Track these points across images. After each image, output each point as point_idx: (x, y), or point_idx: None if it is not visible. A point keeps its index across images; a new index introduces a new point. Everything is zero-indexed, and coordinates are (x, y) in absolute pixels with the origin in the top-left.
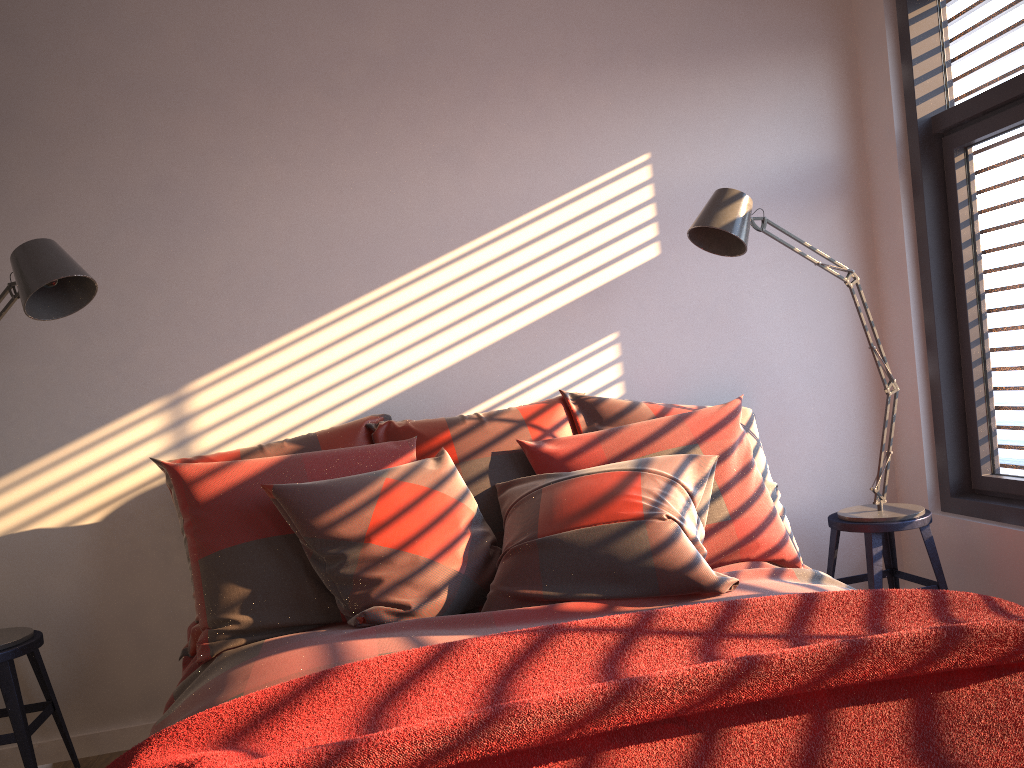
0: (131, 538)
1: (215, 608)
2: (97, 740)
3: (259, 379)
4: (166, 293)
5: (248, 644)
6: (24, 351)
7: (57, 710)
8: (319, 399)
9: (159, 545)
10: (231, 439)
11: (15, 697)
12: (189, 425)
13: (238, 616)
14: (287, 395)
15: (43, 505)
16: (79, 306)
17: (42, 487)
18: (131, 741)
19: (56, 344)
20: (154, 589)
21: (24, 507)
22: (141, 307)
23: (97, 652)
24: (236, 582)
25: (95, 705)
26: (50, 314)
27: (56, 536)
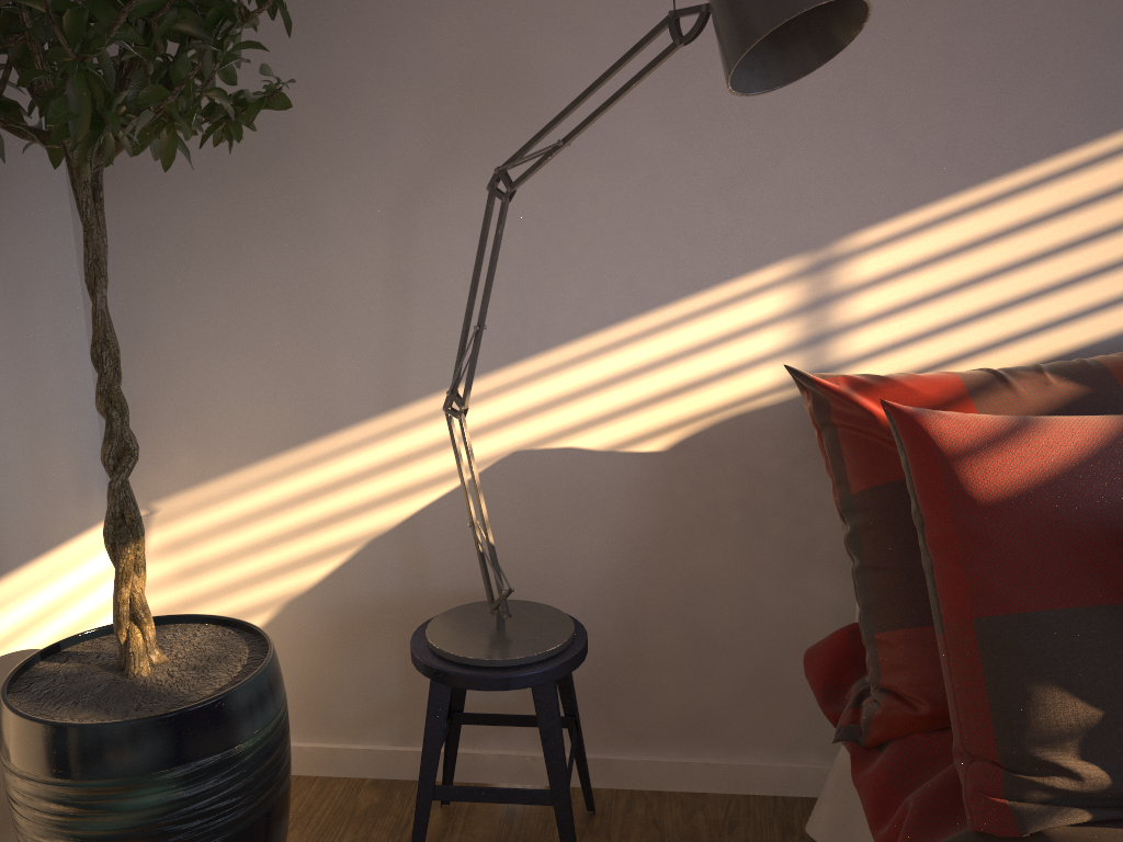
0: (707, 484)
1: (1018, 731)
2: (612, 769)
3: (972, 241)
4: (841, 62)
5: (1108, 833)
6: (588, 150)
7: (579, 734)
8: (1072, 290)
9: (748, 502)
10: (900, 343)
11: (557, 738)
12: (834, 310)
13: (1075, 763)
14: (1016, 276)
15: (582, 412)
16: (801, 71)
17: (585, 383)
18: (659, 780)
19: (640, 142)
20: (728, 569)
21: (554, 411)
22: (792, 86)
23: (629, 646)
24: (1069, 689)
25: (614, 719)
26: (748, 84)
27: (595, 464)
